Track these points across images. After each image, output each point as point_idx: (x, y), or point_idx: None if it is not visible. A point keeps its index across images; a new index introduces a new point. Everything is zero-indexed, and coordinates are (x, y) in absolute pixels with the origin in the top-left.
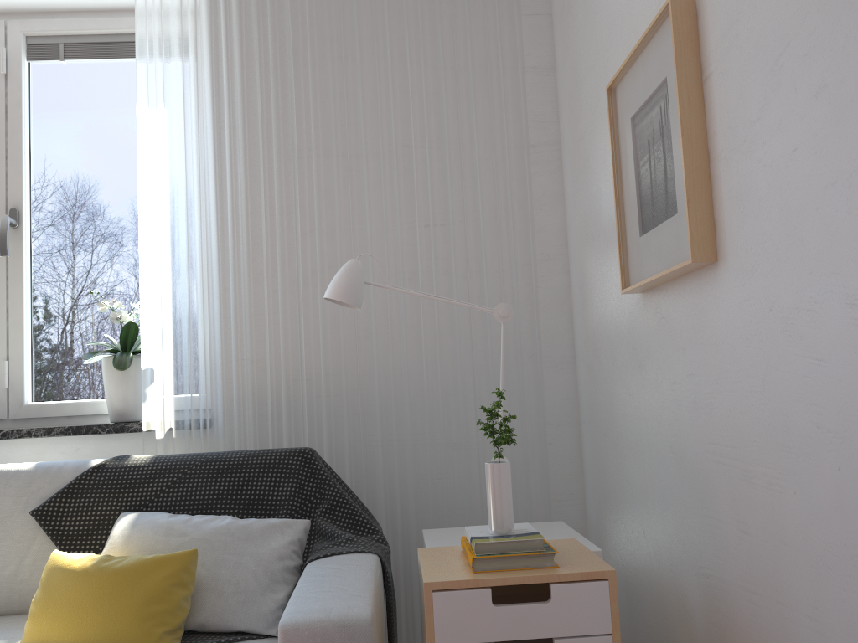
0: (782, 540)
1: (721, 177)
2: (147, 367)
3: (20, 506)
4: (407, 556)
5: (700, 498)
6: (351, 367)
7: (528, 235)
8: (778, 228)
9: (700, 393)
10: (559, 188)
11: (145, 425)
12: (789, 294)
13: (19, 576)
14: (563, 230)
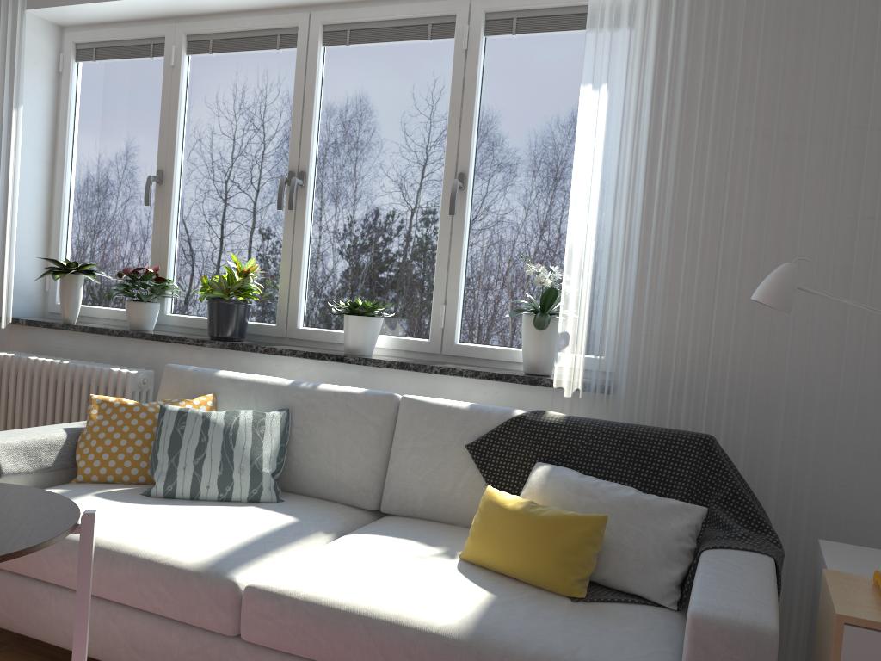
0: None
1: None
2: (563, 332)
3: (457, 439)
4: (792, 555)
5: None
6: (760, 360)
7: None
8: None
9: None
10: None
11: (555, 383)
12: None
13: (453, 495)
14: None
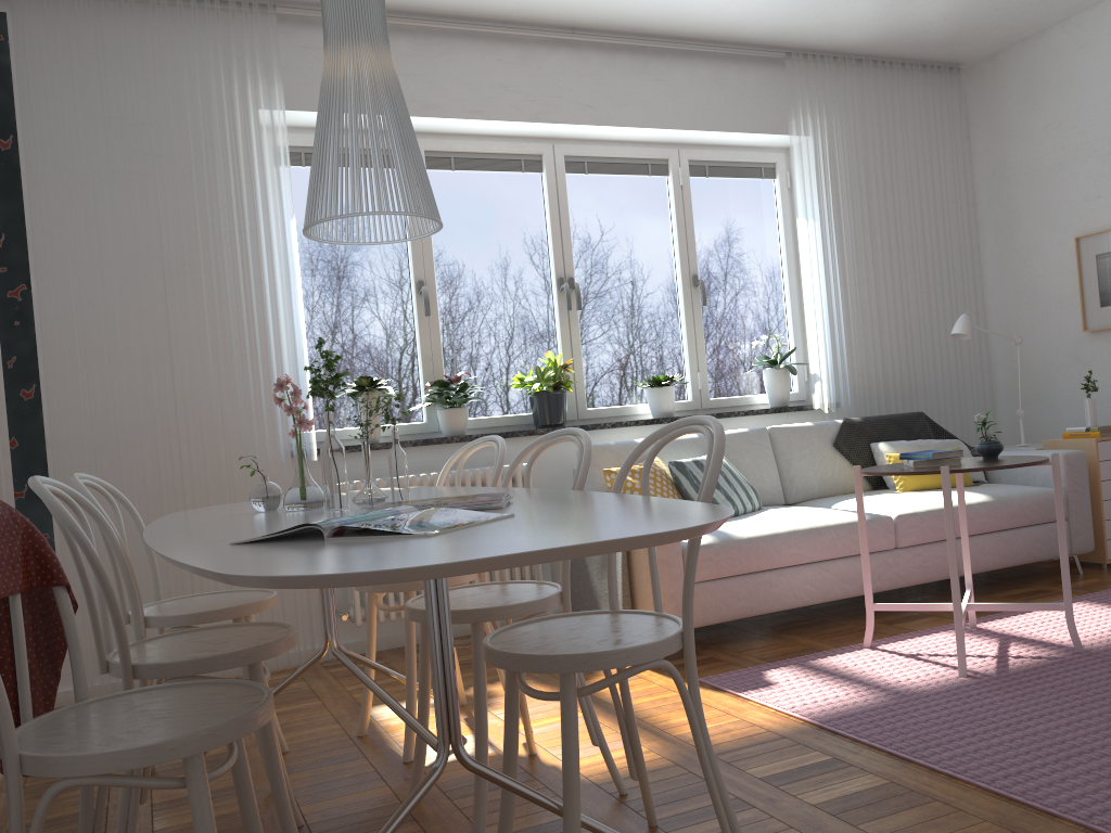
0: None
1: None
2: (813, 373)
3: (822, 443)
4: None
5: None
6: (907, 372)
7: (976, 299)
8: None
9: None
10: (979, 272)
11: (815, 406)
12: None
13: (833, 476)
14: (982, 296)
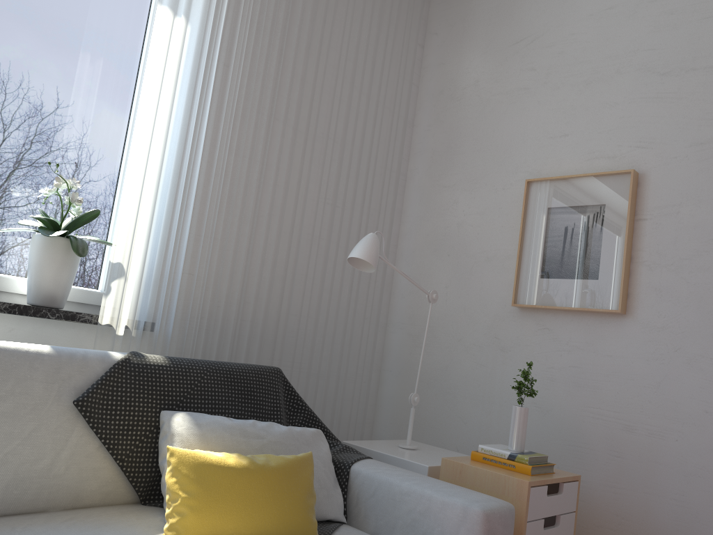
0: (657, 462)
1: (642, 274)
2: (117, 262)
3: (53, 394)
4: None
5: (568, 435)
6: (278, 303)
7: (391, 235)
8: (694, 315)
9: (584, 378)
10: (400, 206)
11: (103, 319)
12: (696, 347)
13: (53, 471)
14: (397, 236)
